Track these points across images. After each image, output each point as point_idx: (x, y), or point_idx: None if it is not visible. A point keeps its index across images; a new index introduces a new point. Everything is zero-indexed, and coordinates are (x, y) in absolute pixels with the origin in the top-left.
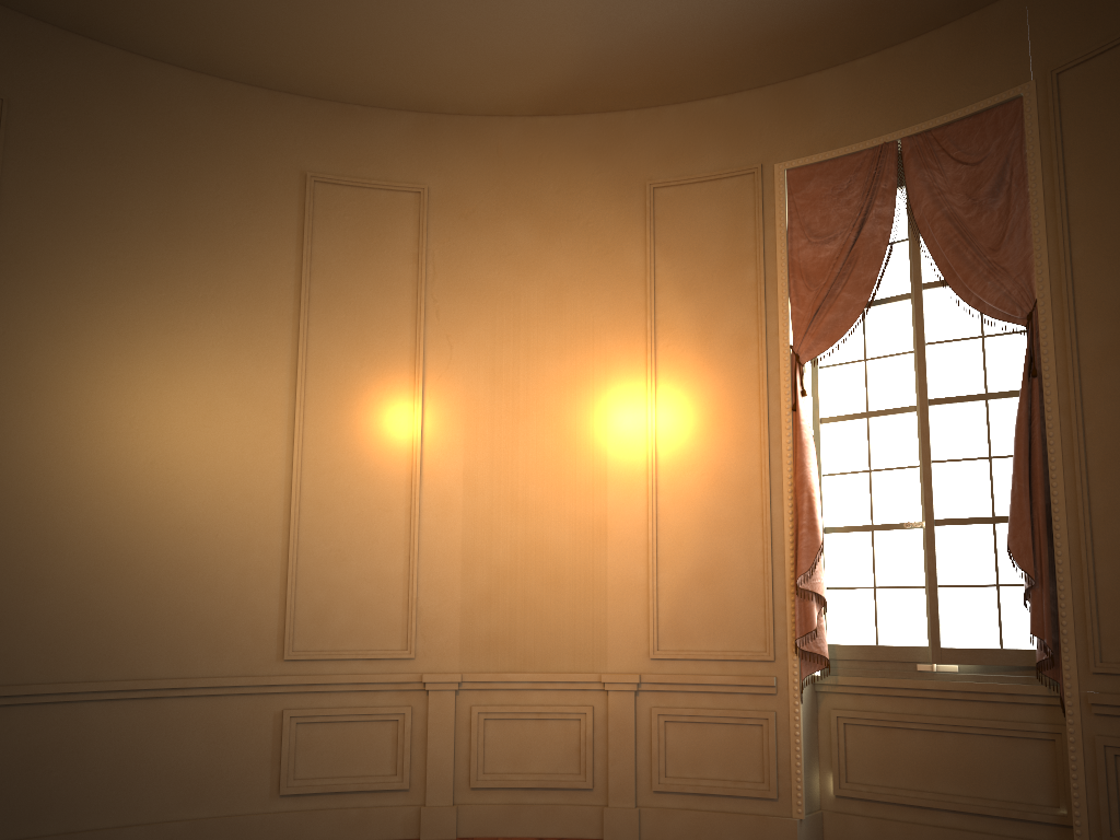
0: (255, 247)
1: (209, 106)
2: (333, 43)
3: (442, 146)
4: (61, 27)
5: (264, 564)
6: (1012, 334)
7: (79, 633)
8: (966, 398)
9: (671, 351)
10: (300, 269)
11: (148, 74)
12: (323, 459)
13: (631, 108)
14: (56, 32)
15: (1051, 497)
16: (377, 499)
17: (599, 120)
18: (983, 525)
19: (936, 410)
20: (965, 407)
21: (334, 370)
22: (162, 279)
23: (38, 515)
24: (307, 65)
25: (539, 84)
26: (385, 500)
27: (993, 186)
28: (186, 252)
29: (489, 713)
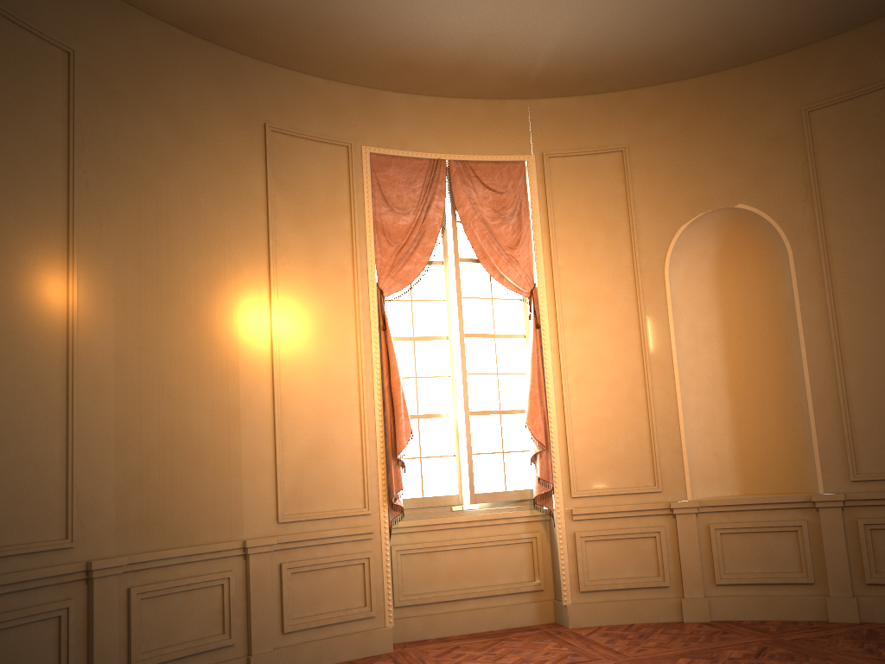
0: None
1: None
2: None
3: (87, 13)
4: None
5: None
6: (507, 300)
7: None
8: (484, 335)
9: (287, 269)
10: None
11: None
12: None
13: (251, 56)
14: None
15: (547, 399)
16: (34, 374)
17: (225, 54)
18: (495, 415)
19: (468, 341)
20: (483, 341)
21: None
22: None
23: None
24: None
25: (211, 6)
26: (41, 376)
27: (514, 210)
28: None
29: (145, 593)
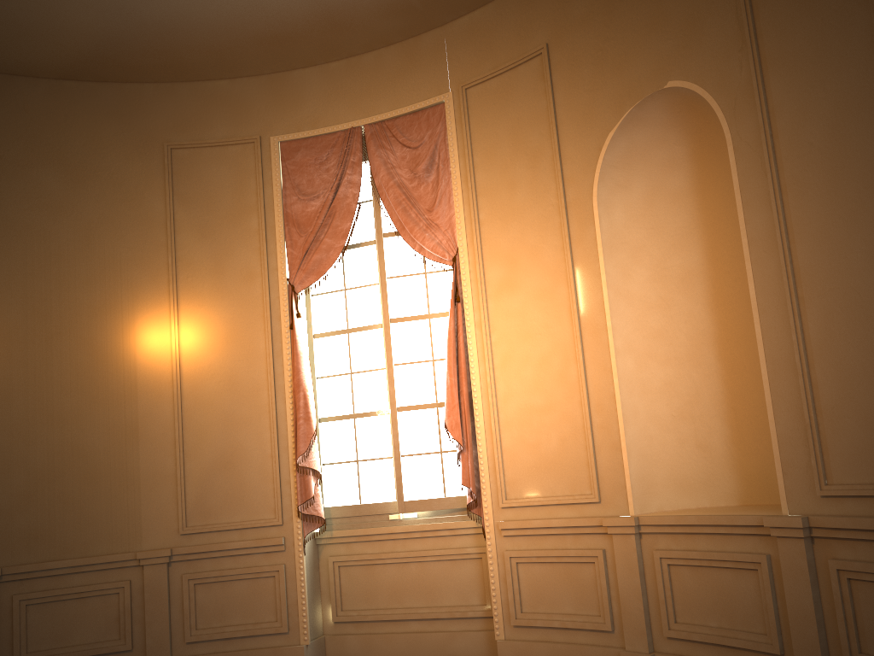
0: None
1: None
2: None
3: None
4: None
5: None
6: (445, 271)
7: None
8: (416, 318)
9: (190, 282)
10: None
11: None
12: None
13: (149, 81)
14: None
15: (472, 386)
16: None
17: (121, 89)
18: (430, 409)
19: (396, 327)
20: (415, 324)
21: None
22: None
23: None
24: None
25: (61, 53)
26: None
27: (427, 165)
28: None
29: (31, 599)
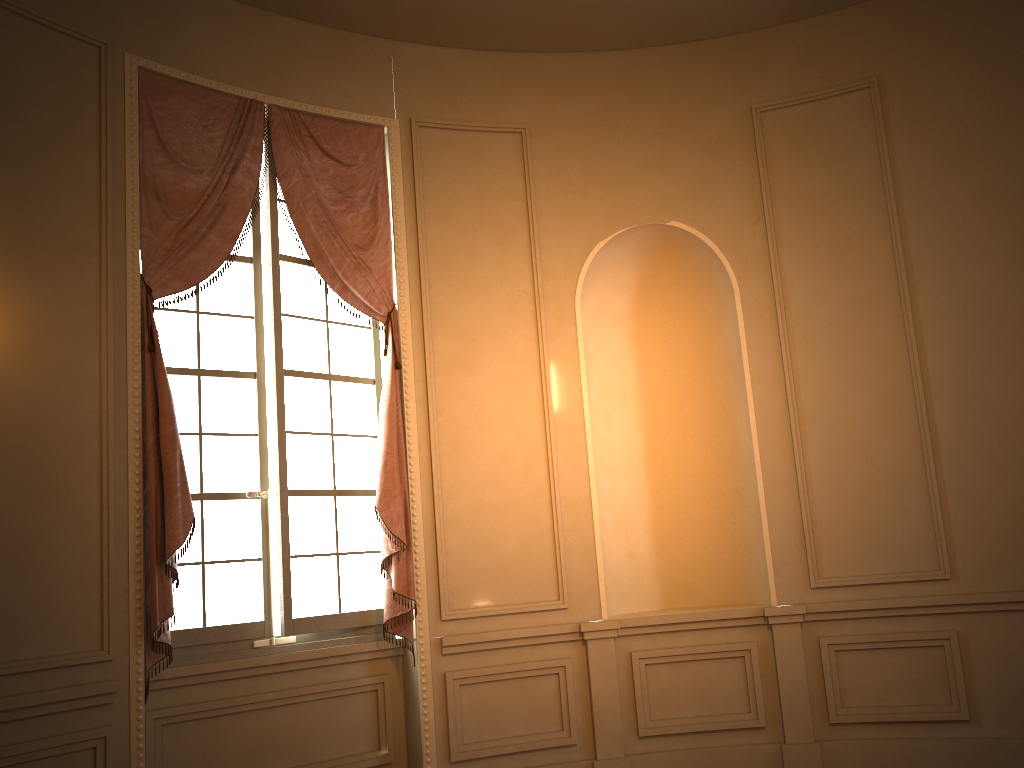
0: None
1: None
2: None
3: None
4: None
5: None
6: (349, 326)
7: None
8: (315, 375)
9: None
10: None
11: None
12: None
13: None
14: None
15: (409, 473)
16: None
17: None
18: (327, 497)
19: (289, 382)
20: (313, 383)
21: None
22: None
23: None
24: None
25: None
26: None
27: (367, 193)
28: None
29: None
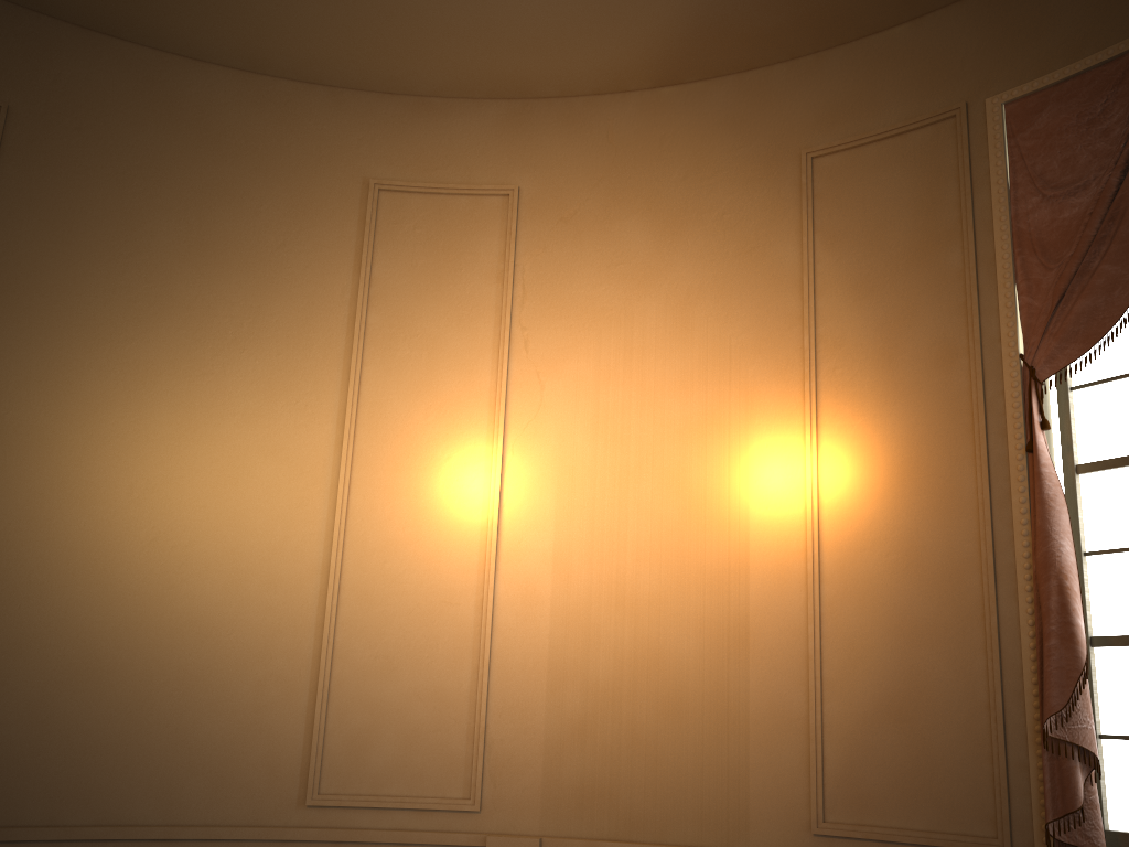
0: (302, 272)
1: (256, 109)
2: (381, 5)
3: (538, 136)
4: (83, 26)
5: (288, 674)
6: None
7: (40, 761)
8: None
9: (838, 377)
10: (356, 296)
11: (185, 76)
12: (372, 536)
13: (781, 60)
14: (76, 31)
15: None
16: (440, 588)
17: (739, 82)
18: None
19: None
20: None
21: (392, 420)
22: (184, 313)
23: (1, 605)
24: (362, 43)
25: (651, 36)
26: (450, 590)
27: None
28: (216, 279)
29: None
